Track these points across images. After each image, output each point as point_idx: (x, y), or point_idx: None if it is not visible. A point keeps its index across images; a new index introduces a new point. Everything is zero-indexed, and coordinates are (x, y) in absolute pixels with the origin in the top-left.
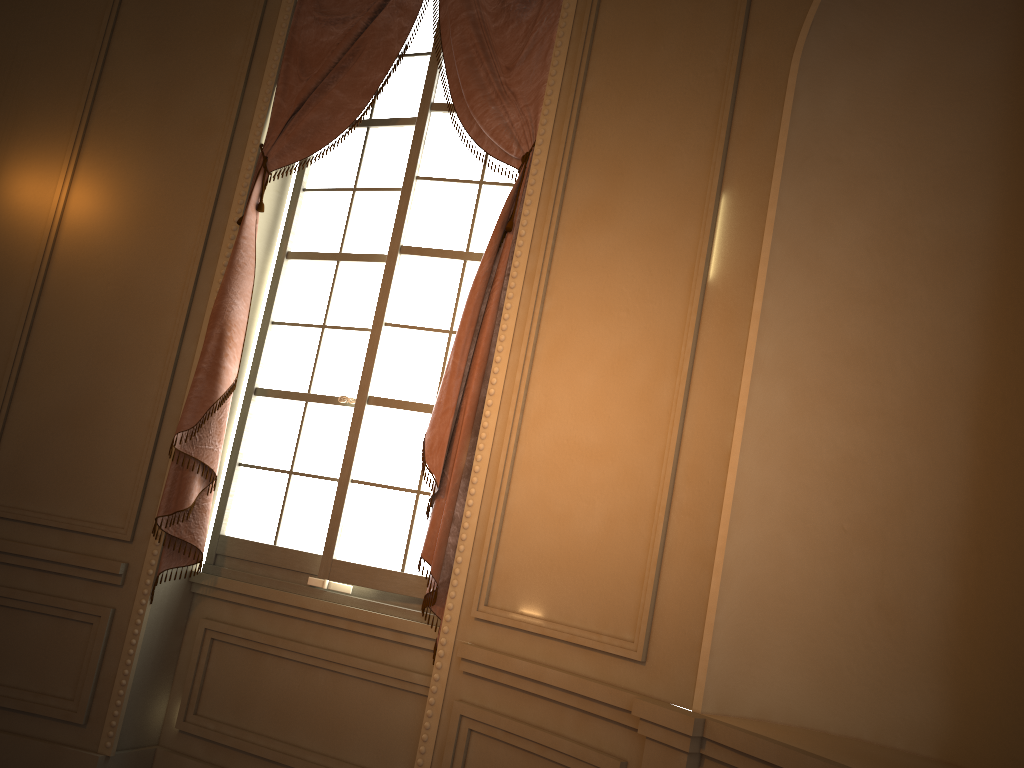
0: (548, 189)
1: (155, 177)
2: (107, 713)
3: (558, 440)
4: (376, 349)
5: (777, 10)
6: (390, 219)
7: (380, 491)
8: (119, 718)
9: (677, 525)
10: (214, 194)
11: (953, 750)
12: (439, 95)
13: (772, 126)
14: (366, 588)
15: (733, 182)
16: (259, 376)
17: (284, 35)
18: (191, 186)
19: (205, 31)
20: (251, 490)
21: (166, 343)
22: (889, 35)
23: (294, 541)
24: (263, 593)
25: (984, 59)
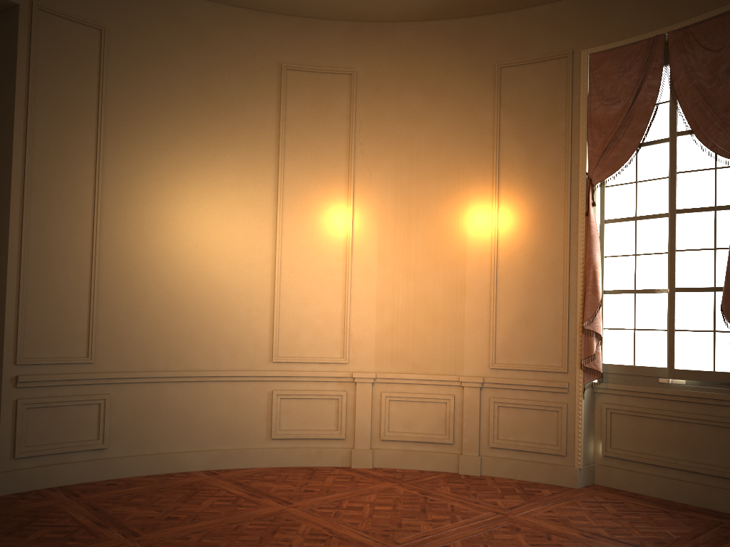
0: None
1: (536, 200)
2: (574, 450)
3: None
4: (674, 264)
5: None
6: (661, 194)
7: (692, 333)
8: (581, 451)
9: None
10: (568, 202)
11: None
12: (680, 127)
13: None
14: (692, 380)
15: None
16: (604, 284)
17: (585, 115)
18: (555, 201)
19: (543, 122)
20: (613, 340)
21: (561, 278)
22: None
23: (644, 362)
24: (635, 388)
25: None
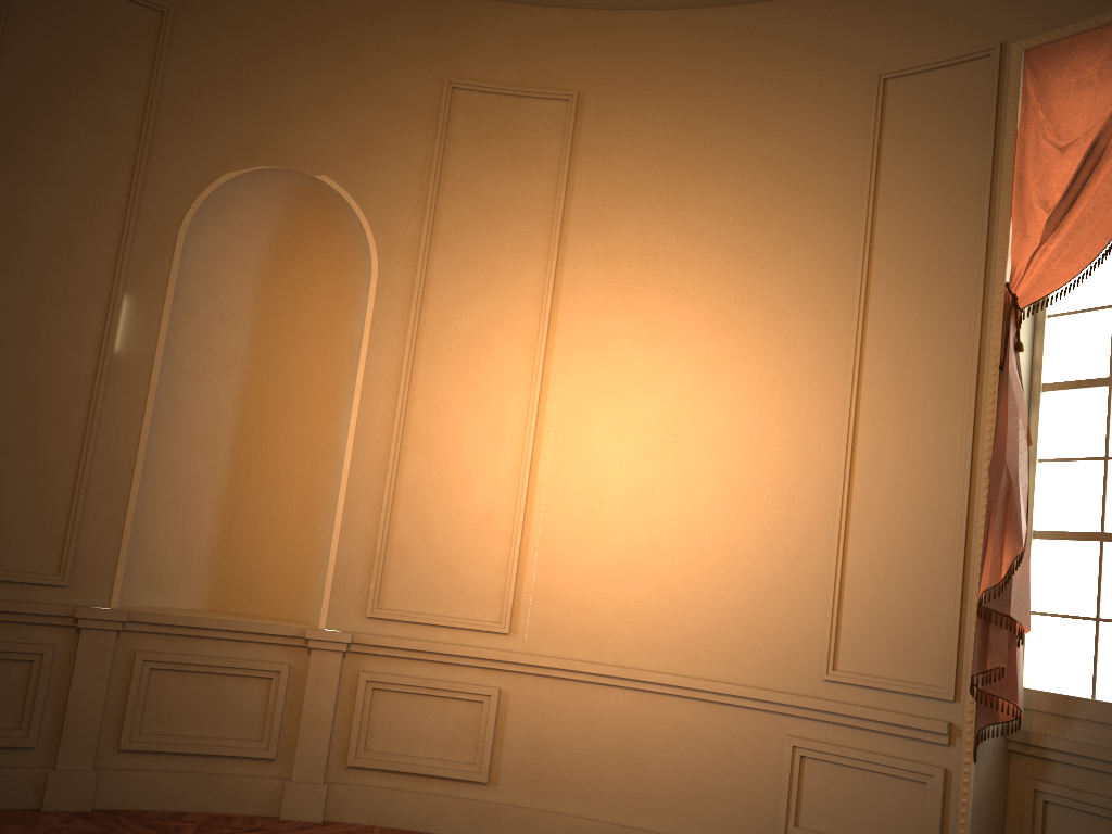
0: None
1: None
2: None
3: None
4: None
5: (167, 188)
6: None
7: None
8: None
9: (92, 503)
10: None
11: (213, 604)
12: None
13: (164, 267)
14: None
15: (132, 291)
16: None
17: None
18: None
19: None
20: None
21: None
22: (214, 225)
23: None
24: None
25: (251, 255)
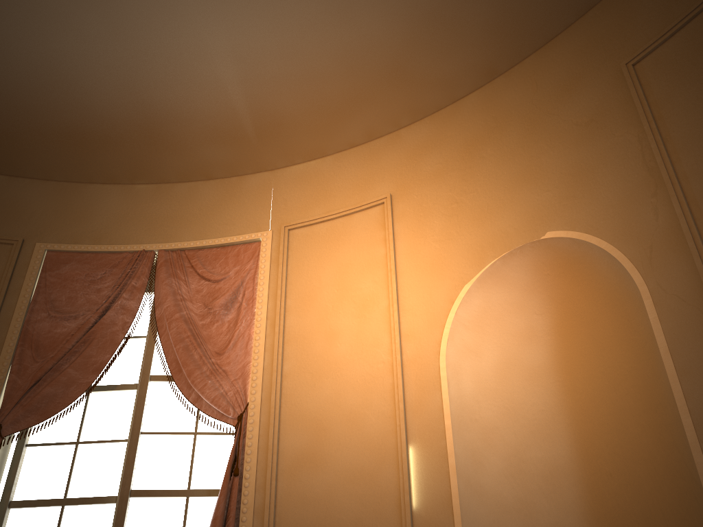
0: (264, 441)
1: None
2: None
3: None
4: None
5: (420, 328)
6: (113, 465)
7: None
8: None
9: None
10: None
11: None
12: (156, 369)
13: (436, 401)
14: None
15: (415, 438)
16: None
17: (19, 326)
18: None
19: None
20: None
21: None
22: (485, 342)
23: None
24: None
25: (538, 356)
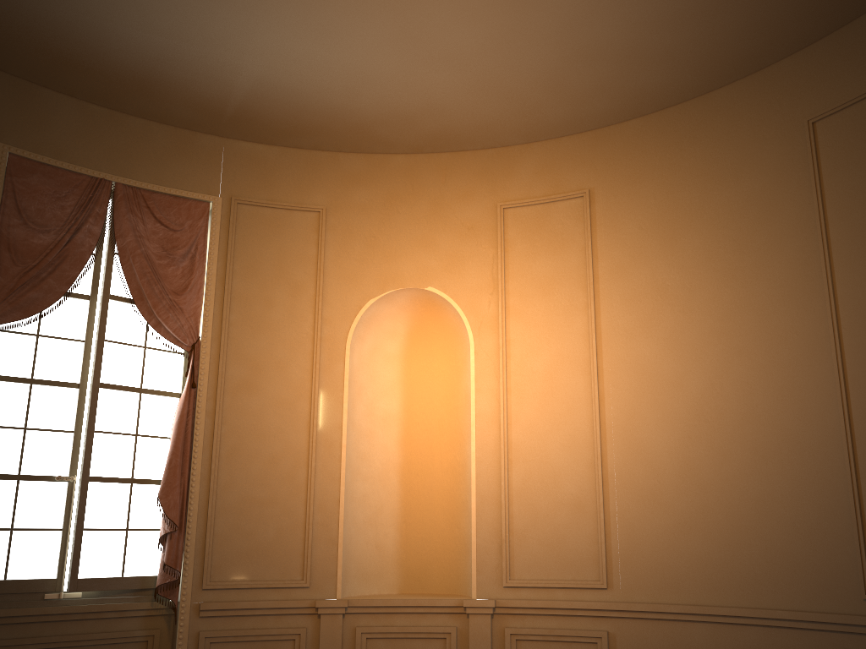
0: (214, 367)
1: None
2: None
3: (241, 496)
4: (92, 447)
5: (335, 318)
6: (72, 359)
7: (102, 532)
8: None
9: (317, 529)
10: None
11: (403, 589)
12: (113, 289)
13: (340, 368)
14: (91, 591)
15: (324, 387)
16: None
17: None
18: None
19: None
20: None
21: None
22: (368, 334)
23: (23, 574)
24: (8, 612)
25: (394, 347)
